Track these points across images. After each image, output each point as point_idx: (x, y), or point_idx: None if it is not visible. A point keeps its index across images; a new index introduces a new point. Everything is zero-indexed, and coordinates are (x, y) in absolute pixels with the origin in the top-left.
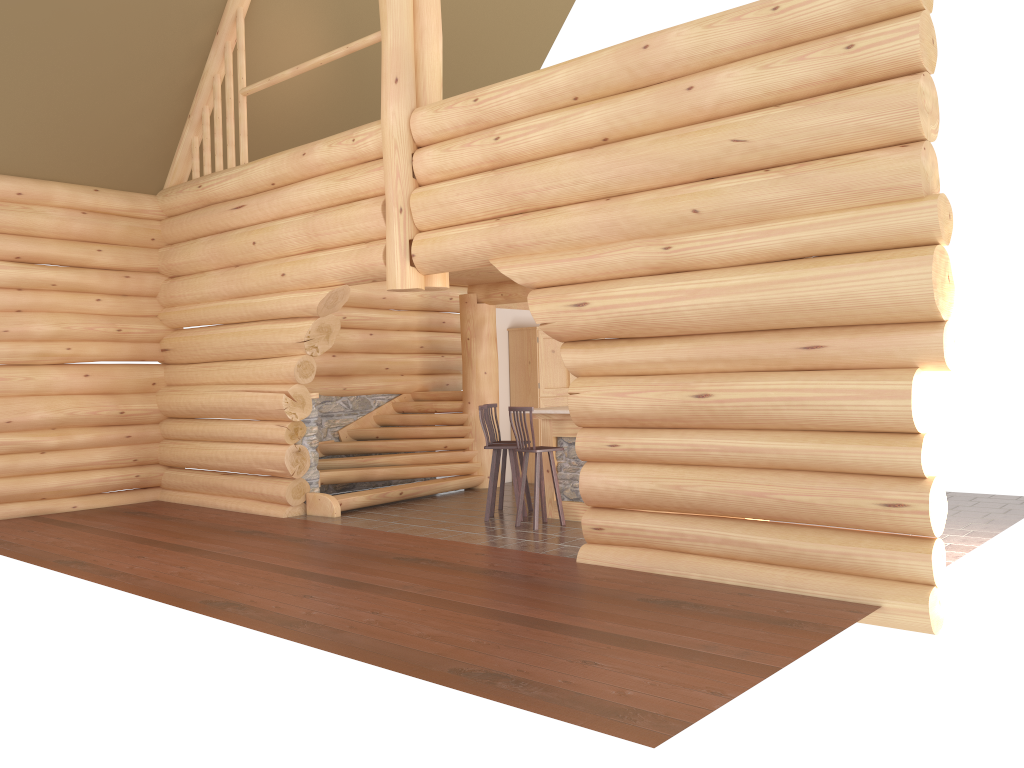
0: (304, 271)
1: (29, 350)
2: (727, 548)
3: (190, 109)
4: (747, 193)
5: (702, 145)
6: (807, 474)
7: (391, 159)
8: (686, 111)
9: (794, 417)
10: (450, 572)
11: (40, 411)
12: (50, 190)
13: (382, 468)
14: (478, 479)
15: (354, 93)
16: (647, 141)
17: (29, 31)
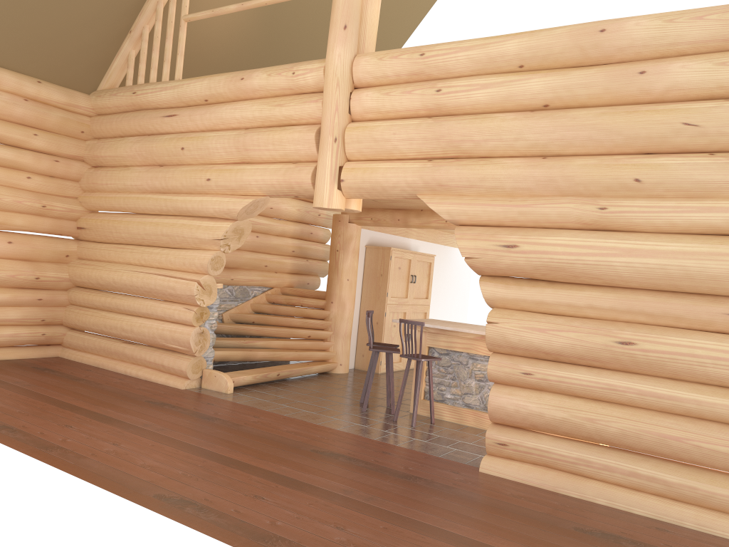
0: (230, 179)
1: None
2: (634, 480)
3: (132, 26)
4: (694, 171)
5: (652, 123)
6: (722, 426)
7: (332, 94)
8: (634, 92)
9: (718, 375)
10: (375, 475)
11: None
12: None
13: (262, 351)
14: (333, 366)
15: (265, 37)
16: (593, 113)
17: None
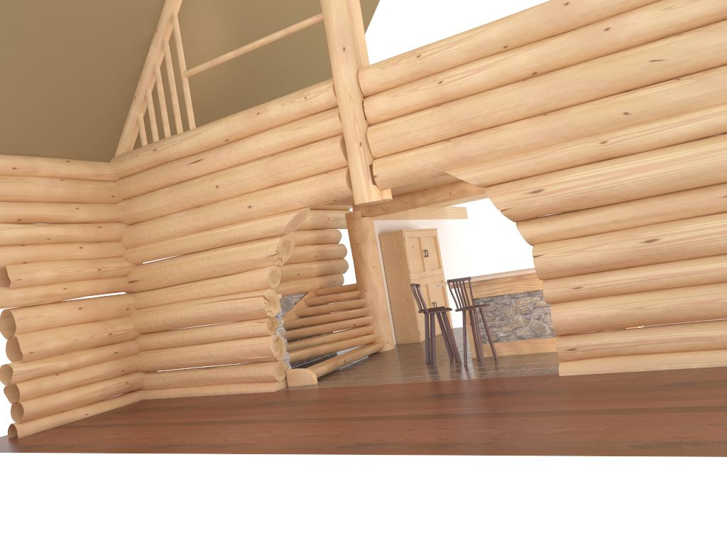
0: (270, 201)
1: (37, 293)
2: (685, 344)
3: (135, 92)
4: (668, 96)
5: (626, 67)
6: None
7: (348, 107)
8: (604, 46)
9: None
10: (484, 397)
11: (52, 341)
12: (36, 163)
13: (323, 345)
14: (382, 344)
15: (244, 74)
16: (576, 69)
17: (23, 34)
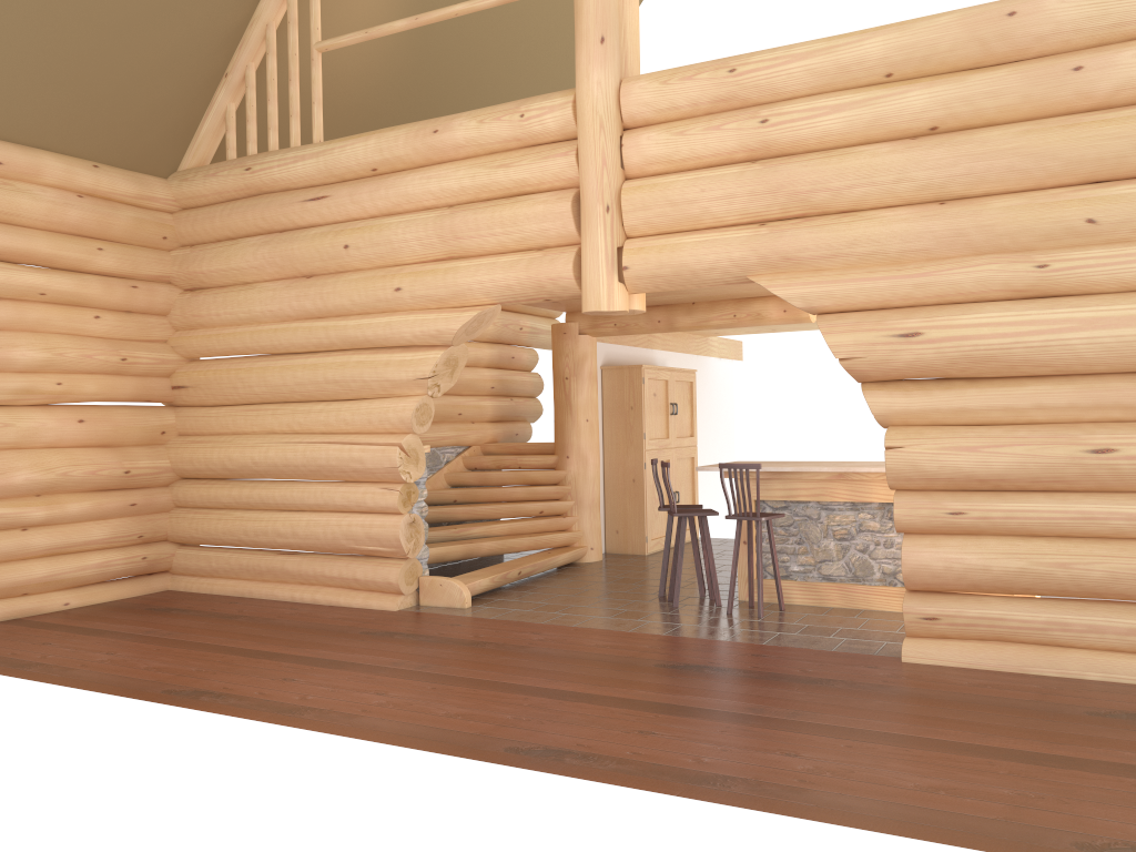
0: (435, 285)
1: (9, 385)
2: (1135, 640)
3: (228, 66)
4: None
5: (1103, 139)
6: None
7: (595, 142)
8: (1067, 97)
9: None
10: (771, 684)
11: (24, 471)
12: (39, 161)
13: (487, 541)
14: (582, 551)
15: (416, 65)
16: (1012, 132)
17: None
